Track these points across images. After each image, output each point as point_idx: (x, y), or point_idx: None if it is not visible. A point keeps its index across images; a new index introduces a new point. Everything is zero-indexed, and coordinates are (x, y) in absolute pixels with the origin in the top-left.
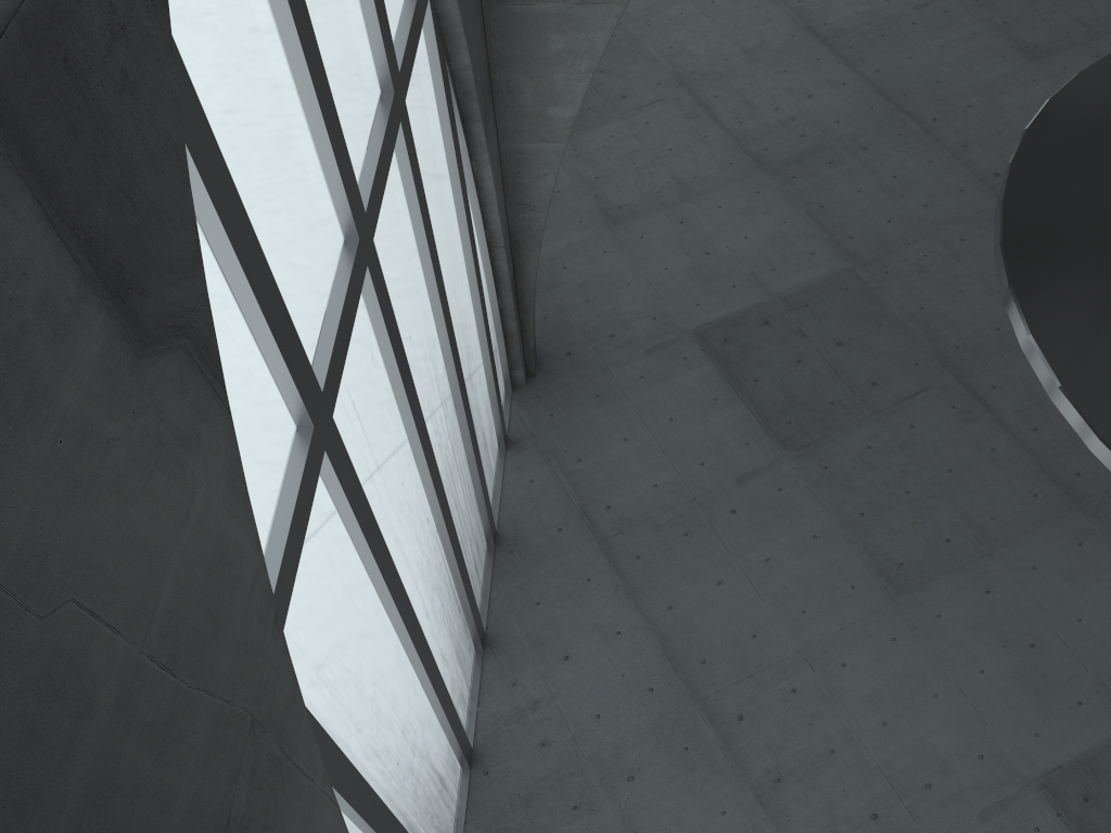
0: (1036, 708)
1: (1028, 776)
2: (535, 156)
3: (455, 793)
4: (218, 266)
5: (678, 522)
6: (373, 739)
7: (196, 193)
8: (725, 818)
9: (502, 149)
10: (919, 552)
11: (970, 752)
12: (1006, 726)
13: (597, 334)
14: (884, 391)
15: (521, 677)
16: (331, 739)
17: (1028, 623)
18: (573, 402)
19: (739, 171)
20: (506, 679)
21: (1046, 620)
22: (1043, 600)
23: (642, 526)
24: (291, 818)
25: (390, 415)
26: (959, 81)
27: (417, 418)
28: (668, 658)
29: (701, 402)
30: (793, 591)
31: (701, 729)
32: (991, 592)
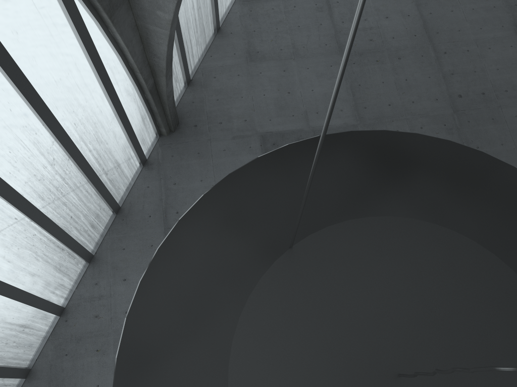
0: None
1: None
2: (154, 33)
3: (44, 327)
4: None
5: None
6: None
7: None
8: None
9: (137, 23)
10: None
11: None
12: None
13: (213, 120)
14: None
15: (100, 282)
16: None
17: None
18: (185, 153)
19: (327, 51)
20: (93, 280)
21: None
22: None
23: None
24: None
25: None
26: (470, 34)
27: None
28: None
29: None
30: None
31: None
32: None
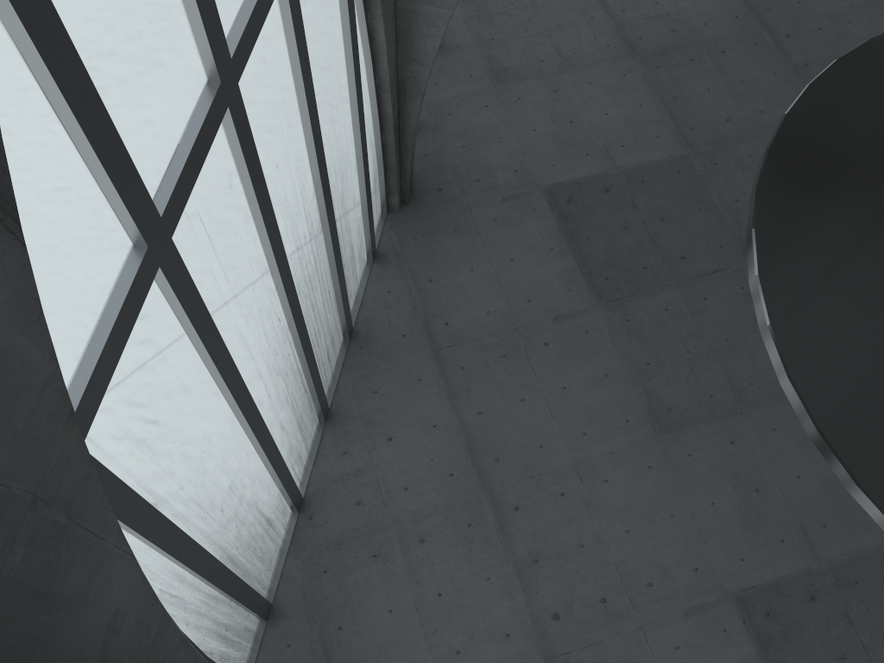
0: (747, 539)
1: (728, 589)
2: (425, 18)
3: (282, 530)
4: (48, 103)
5: (500, 345)
6: (197, 494)
7: (21, 37)
8: (488, 583)
9: (398, 6)
10: (686, 402)
11: (688, 564)
12: (720, 549)
13: (466, 177)
14: (690, 265)
15: (351, 448)
16: (143, 499)
17: (757, 472)
18: (435, 232)
19: (613, 54)
20: (339, 448)
21: (772, 473)
22: (774, 456)
23: (471, 344)
24: (76, 570)
25: (245, 234)
26: (816, 5)
27: (273, 237)
28: (470, 453)
29: (539, 249)
30: (579, 416)
31: (484, 512)
32: (735, 443)
